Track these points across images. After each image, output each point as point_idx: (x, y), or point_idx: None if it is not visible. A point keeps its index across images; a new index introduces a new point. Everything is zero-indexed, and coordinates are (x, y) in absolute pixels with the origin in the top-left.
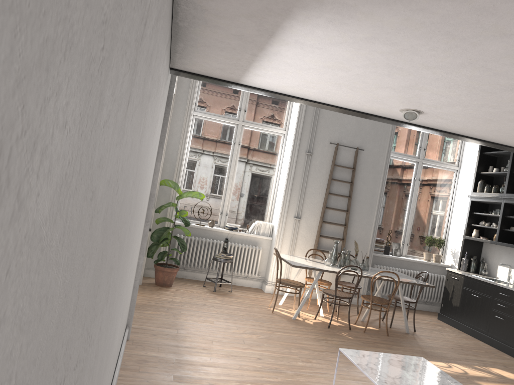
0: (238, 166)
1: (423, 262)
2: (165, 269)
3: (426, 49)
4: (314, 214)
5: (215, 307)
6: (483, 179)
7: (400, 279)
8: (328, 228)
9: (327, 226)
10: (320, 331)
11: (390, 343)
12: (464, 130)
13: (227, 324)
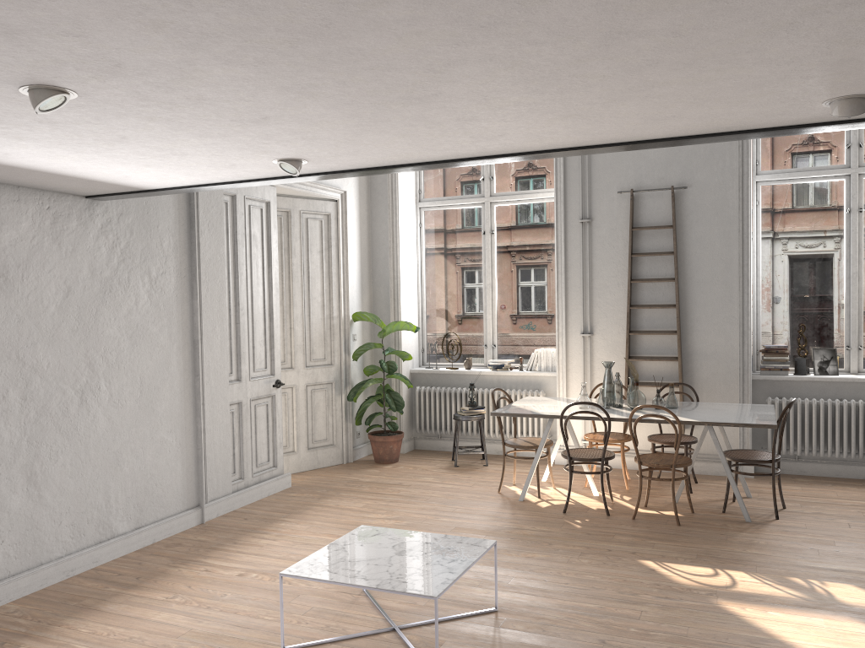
0: (497, 267)
1: None
2: (376, 438)
3: (3, 129)
4: (616, 322)
5: (410, 486)
6: None
7: (703, 419)
8: (647, 342)
9: (644, 339)
10: (537, 516)
11: (652, 536)
12: (413, 156)
13: (380, 507)
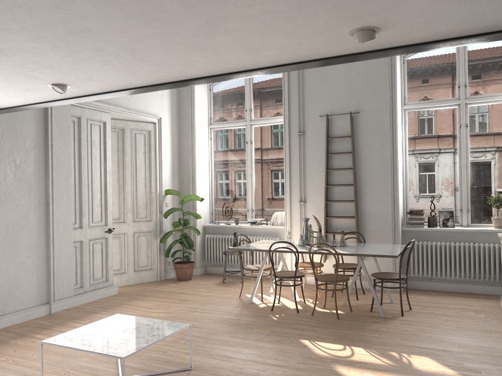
0: (254, 163)
1: (486, 230)
2: (177, 265)
3: None
4: (319, 195)
5: (188, 294)
6: None
7: (355, 252)
8: (337, 207)
9: (336, 205)
10: (253, 312)
11: (317, 325)
12: (132, 81)
13: (162, 306)
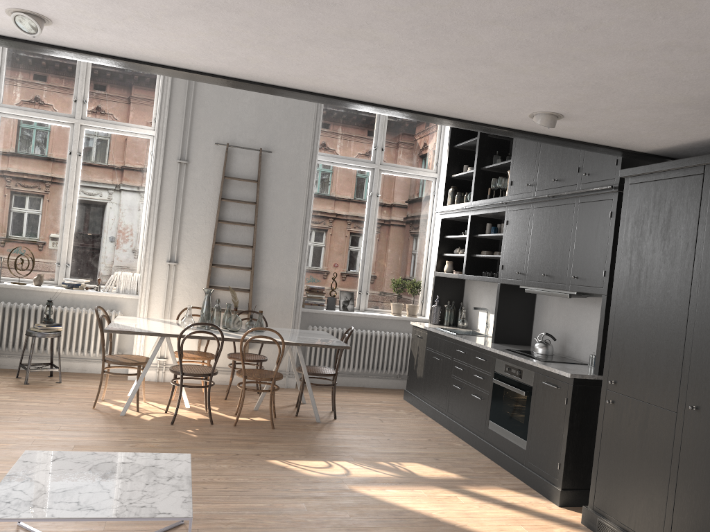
0: (81, 189)
1: (388, 317)
2: None
3: None
4: (200, 255)
5: None
6: (458, 186)
7: (296, 341)
8: (224, 275)
9: (223, 272)
10: (150, 429)
11: (261, 439)
12: (178, 58)
13: None
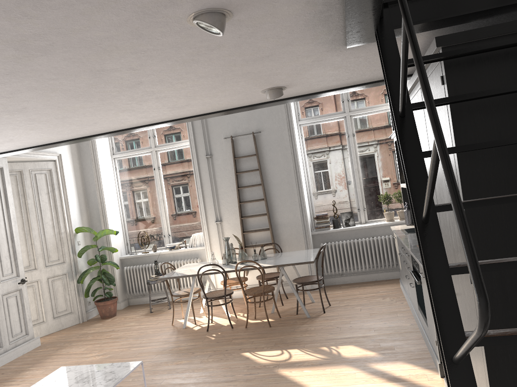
0: (165, 188)
1: (381, 224)
2: (99, 303)
3: None
4: (234, 213)
5: (119, 331)
6: None
7: (276, 263)
8: (252, 221)
9: (250, 220)
10: (191, 336)
11: (253, 336)
12: (53, 138)
13: (95, 348)
